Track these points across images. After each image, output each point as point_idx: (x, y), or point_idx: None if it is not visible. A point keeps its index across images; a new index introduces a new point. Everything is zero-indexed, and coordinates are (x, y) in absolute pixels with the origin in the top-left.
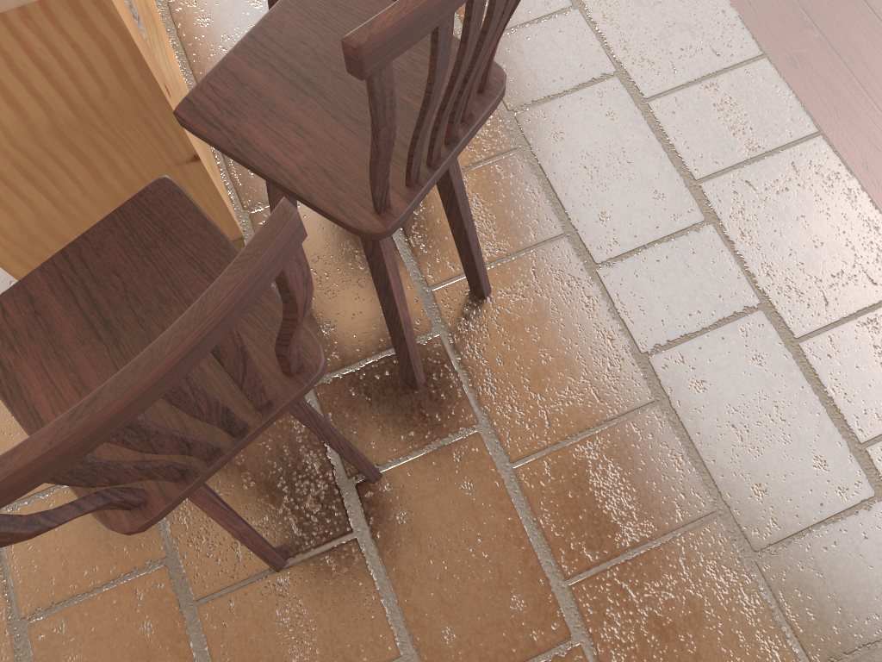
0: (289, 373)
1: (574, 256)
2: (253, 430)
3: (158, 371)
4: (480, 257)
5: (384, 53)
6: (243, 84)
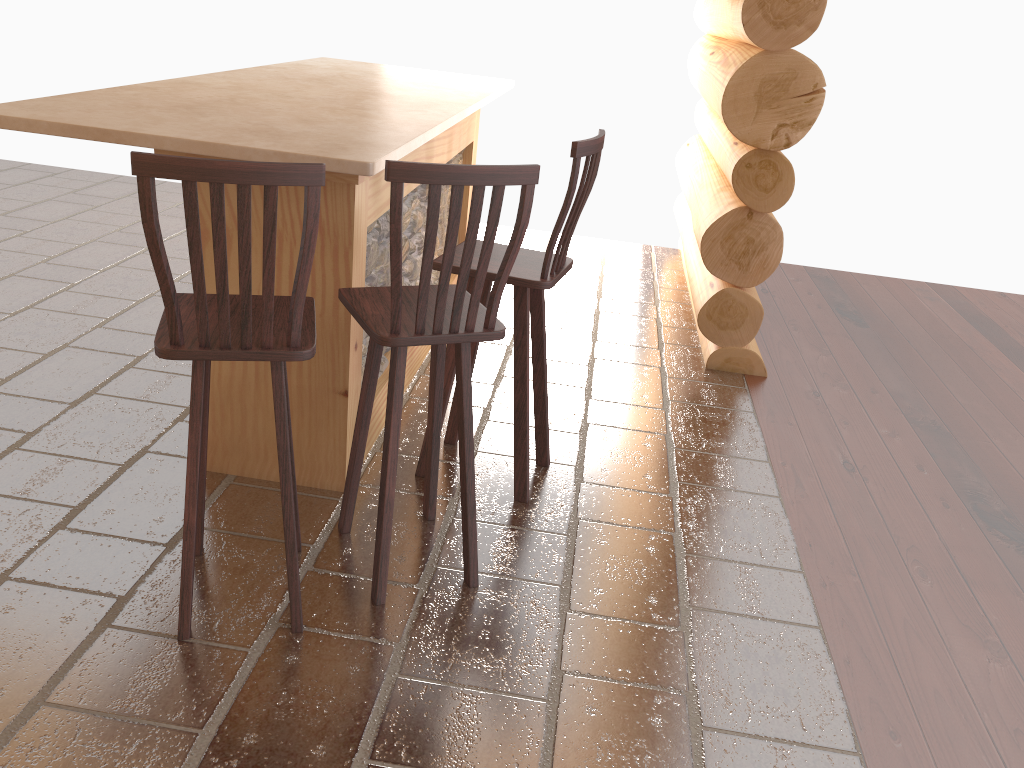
0: (289, 344)
1: (557, 598)
2: (252, 350)
3: (244, 166)
4: (473, 523)
5: (399, 175)
6: (378, 293)
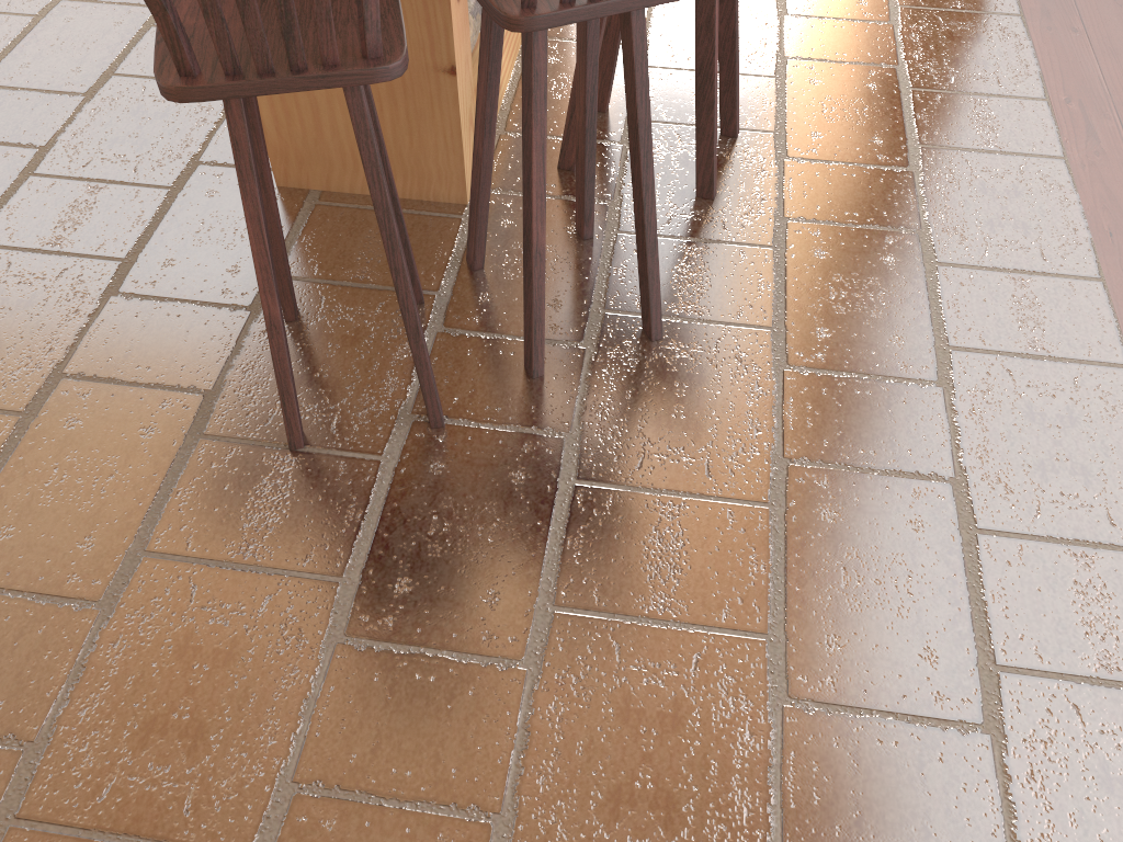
0: (365, 54)
1: (769, 349)
2: (308, 74)
3: None
4: (655, 263)
5: None
6: None
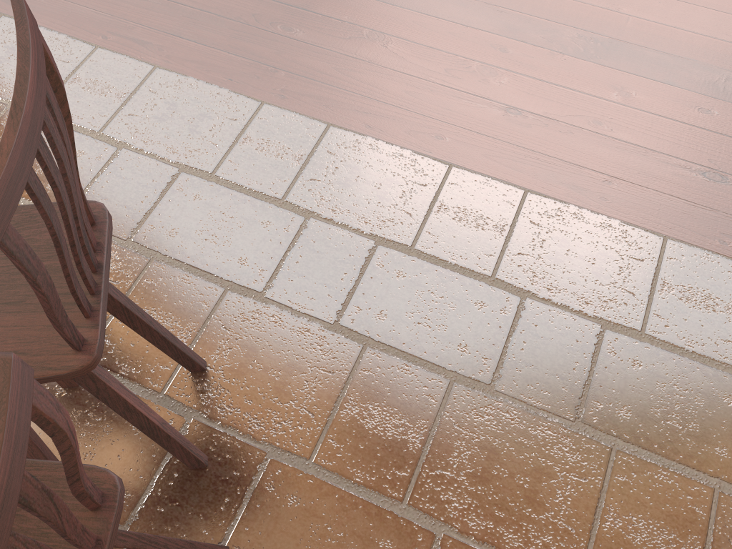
0: (97, 506)
1: (243, 298)
2: None
3: None
4: (180, 342)
5: (0, 219)
6: None
